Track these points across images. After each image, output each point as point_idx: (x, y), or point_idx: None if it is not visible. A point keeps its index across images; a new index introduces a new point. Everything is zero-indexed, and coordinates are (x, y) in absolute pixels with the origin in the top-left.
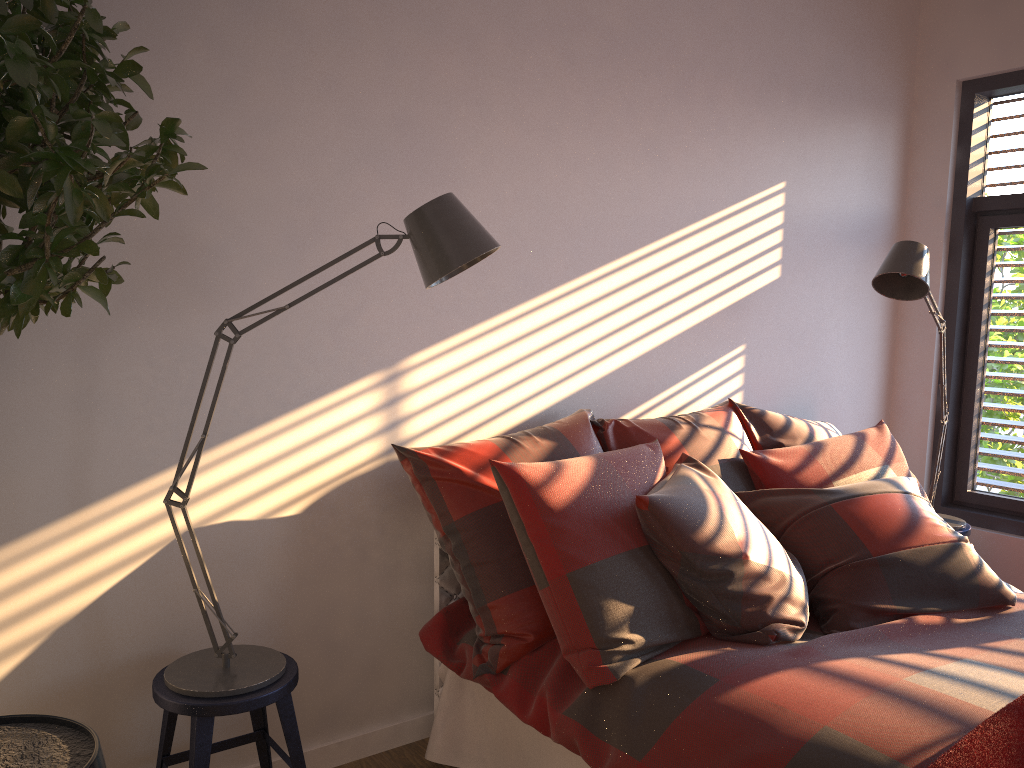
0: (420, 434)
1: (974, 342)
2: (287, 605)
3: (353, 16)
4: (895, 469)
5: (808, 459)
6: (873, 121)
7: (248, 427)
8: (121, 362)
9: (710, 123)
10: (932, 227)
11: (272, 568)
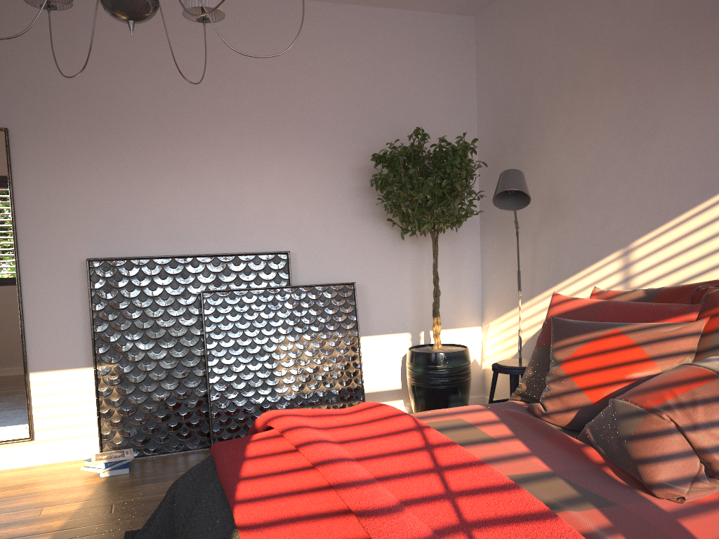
0: (639, 286)
1: None
2: None
3: (609, 69)
4: None
5: None
6: None
7: (573, 273)
8: (541, 244)
9: None
10: None
11: None
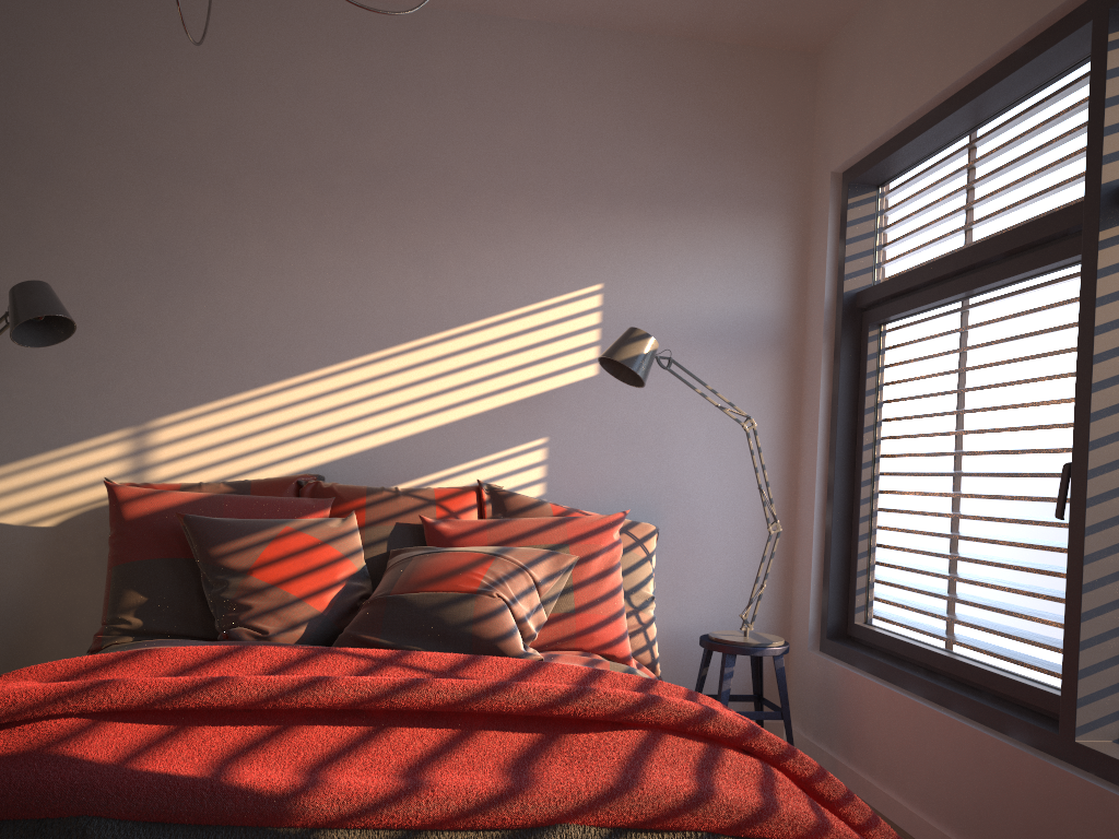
0: (164, 480)
1: (859, 450)
2: (38, 594)
3: (123, 175)
4: (574, 549)
5: (478, 529)
6: (741, 222)
7: (18, 458)
8: None
9: (495, 233)
10: (817, 326)
11: (29, 563)
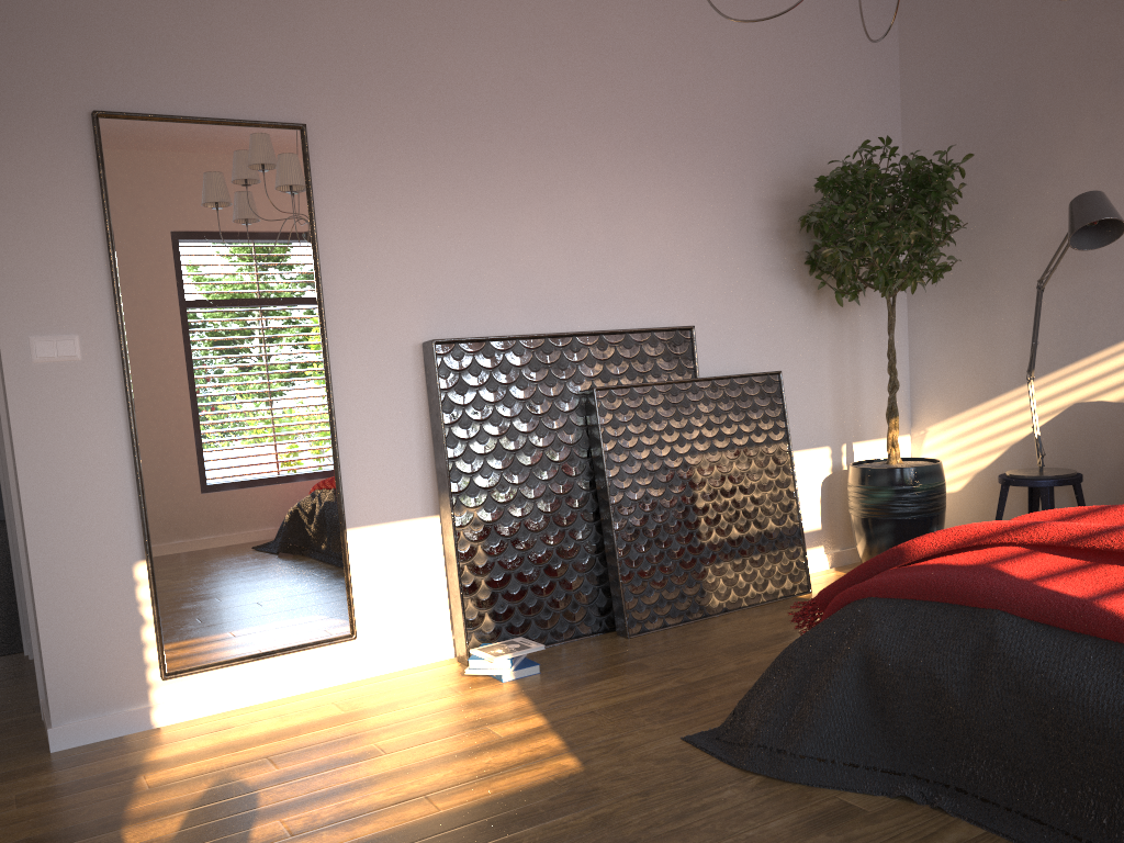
0: None
1: None
2: None
3: None
4: None
5: None
6: None
7: (1112, 343)
8: (1044, 307)
9: None
10: None
11: None
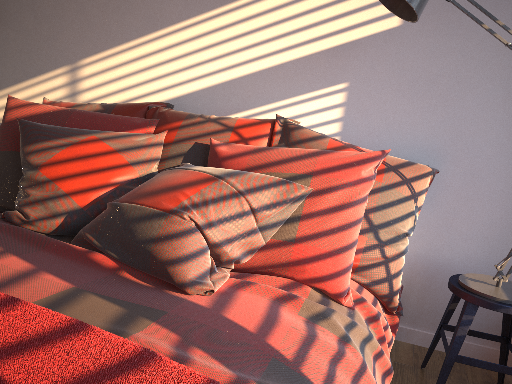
0: (86, 102)
1: None
2: None
3: None
4: (316, 181)
5: (244, 154)
6: None
7: (15, 83)
8: None
9: None
10: None
11: None
